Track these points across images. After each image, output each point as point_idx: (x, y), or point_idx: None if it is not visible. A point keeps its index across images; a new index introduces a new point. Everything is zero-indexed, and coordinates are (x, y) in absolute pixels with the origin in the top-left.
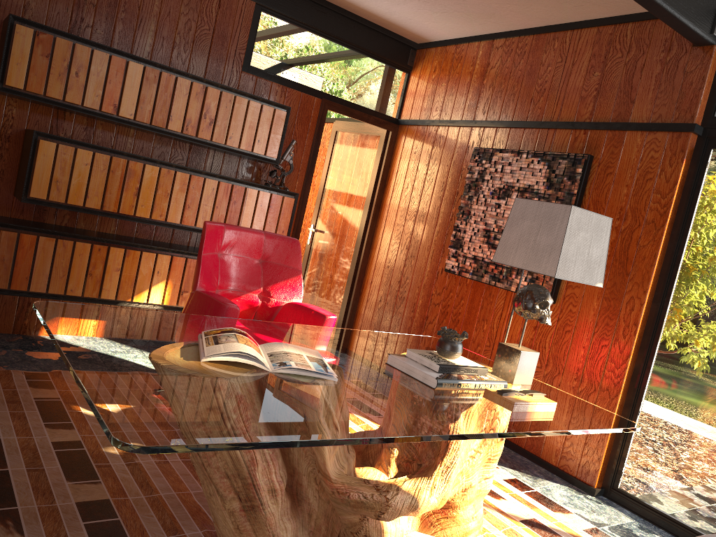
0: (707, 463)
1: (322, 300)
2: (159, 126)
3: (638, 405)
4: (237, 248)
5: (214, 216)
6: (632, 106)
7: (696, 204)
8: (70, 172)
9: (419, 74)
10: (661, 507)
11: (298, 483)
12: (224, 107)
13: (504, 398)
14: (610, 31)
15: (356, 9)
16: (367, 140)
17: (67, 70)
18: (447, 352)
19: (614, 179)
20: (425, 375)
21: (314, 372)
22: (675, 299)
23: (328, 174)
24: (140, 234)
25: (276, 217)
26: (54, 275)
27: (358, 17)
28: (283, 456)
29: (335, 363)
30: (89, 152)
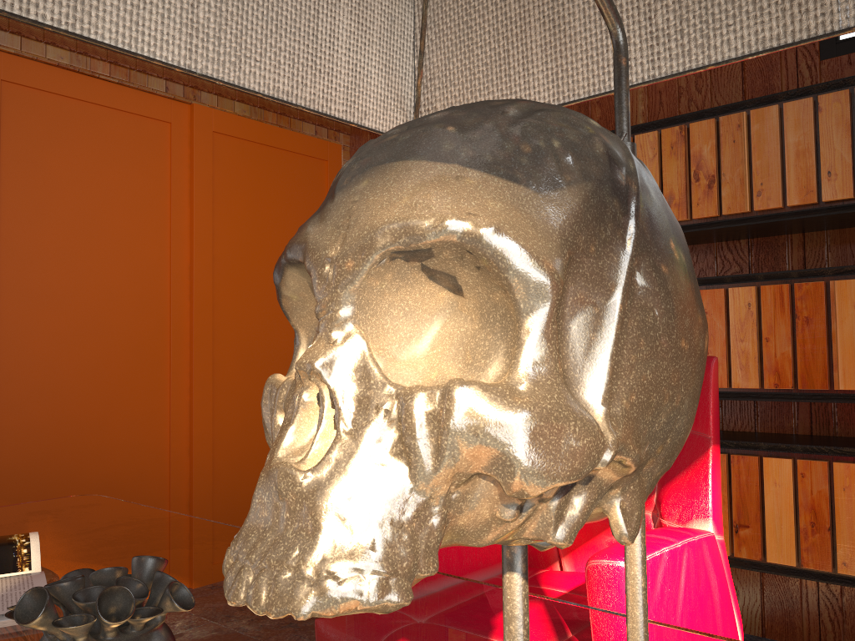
0: None
1: None
2: None
3: None
4: None
5: (765, 359)
6: None
7: None
8: None
9: None
10: None
11: None
12: (730, 143)
13: None
14: None
15: None
16: None
17: None
18: None
19: None
20: None
21: None
22: None
23: None
24: None
25: None
26: None
27: None
28: None
29: None
30: None
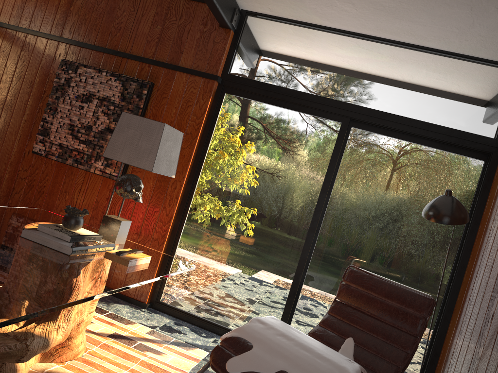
0: (213, 280)
1: None
2: None
3: (175, 248)
4: None
5: None
6: (181, 55)
7: (215, 125)
8: None
9: None
10: (186, 309)
11: None
12: None
13: (121, 257)
14: (169, 0)
15: None
16: None
17: None
18: (72, 225)
19: (167, 102)
20: (60, 245)
21: None
22: (200, 182)
23: None
24: None
25: None
26: None
27: None
28: None
29: None
30: None
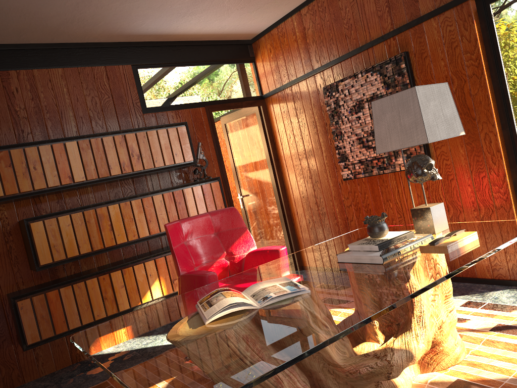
0: None
1: (270, 241)
2: (105, 176)
3: None
4: (195, 232)
5: (170, 219)
6: (418, 4)
7: (498, 47)
8: (60, 235)
9: (261, 59)
10: None
11: (318, 379)
12: (142, 142)
13: (437, 246)
14: None
15: (199, 37)
16: (248, 120)
17: (27, 168)
18: (377, 233)
19: (430, 59)
20: (371, 257)
21: (291, 293)
22: None
23: (233, 155)
24: (126, 255)
25: (212, 199)
26: (81, 310)
27: (203, 42)
28: (298, 365)
29: (302, 279)
30: (67, 215)
